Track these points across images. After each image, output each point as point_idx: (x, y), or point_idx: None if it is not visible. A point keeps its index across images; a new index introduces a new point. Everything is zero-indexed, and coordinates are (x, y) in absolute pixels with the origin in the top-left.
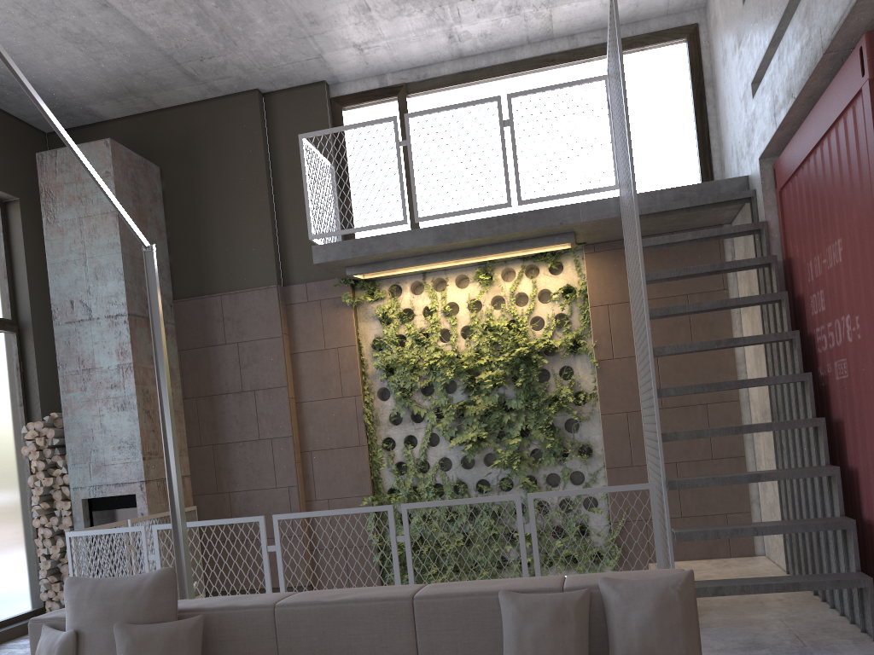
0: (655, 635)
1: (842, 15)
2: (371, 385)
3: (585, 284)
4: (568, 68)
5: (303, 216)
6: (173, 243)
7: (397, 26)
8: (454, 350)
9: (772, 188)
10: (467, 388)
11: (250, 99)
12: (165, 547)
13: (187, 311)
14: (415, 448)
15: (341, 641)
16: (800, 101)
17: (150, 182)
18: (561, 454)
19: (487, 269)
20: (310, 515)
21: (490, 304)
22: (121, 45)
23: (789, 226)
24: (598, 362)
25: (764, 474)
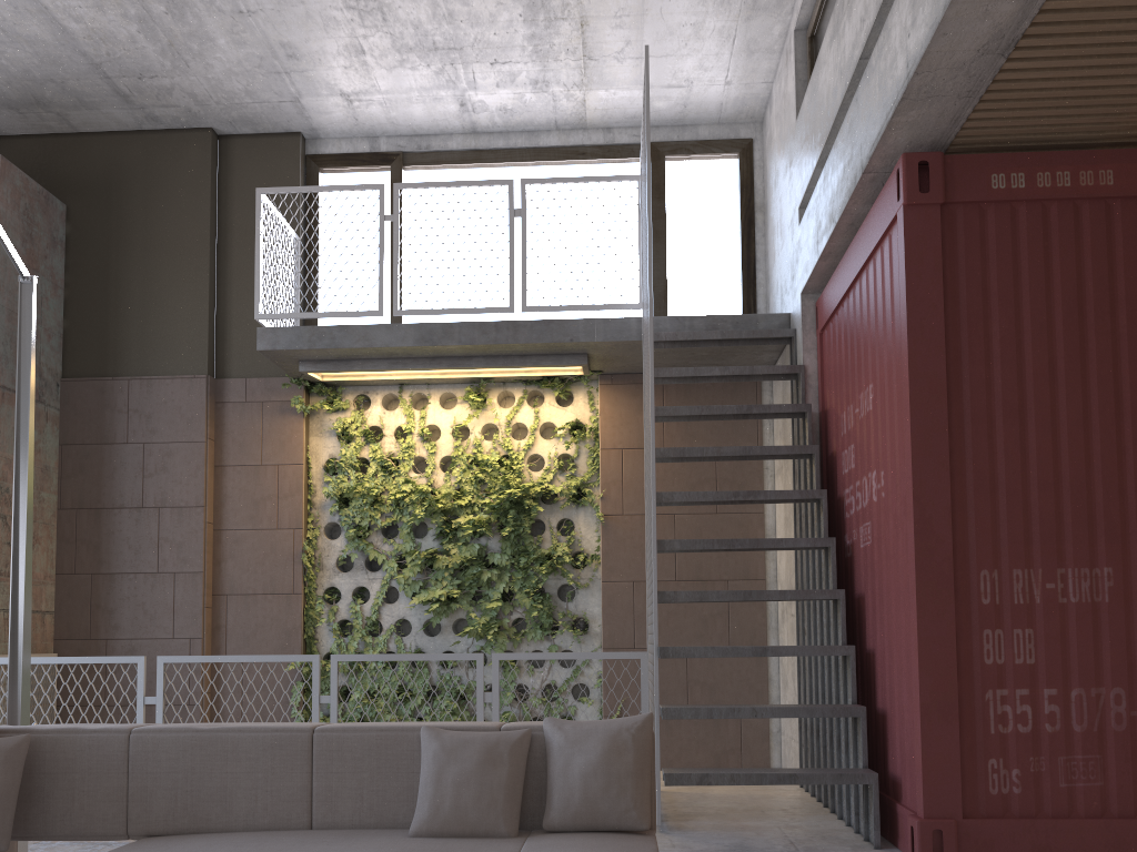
0: (600, 784)
1: (880, 131)
2: (318, 517)
3: (597, 421)
4: (600, 165)
5: (253, 293)
6: (72, 304)
7: (397, 79)
8: (429, 485)
9: (813, 328)
10: (440, 533)
11: (200, 139)
12: (3, 703)
13: (79, 395)
14: (366, 603)
15: (214, 781)
16: (841, 228)
17: (50, 222)
18: (550, 626)
19: (481, 389)
20: (208, 660)
21: (480, 433)
22: (33, 39)
23: (827, 373)
24: (605, 516)
25: (771, 648)
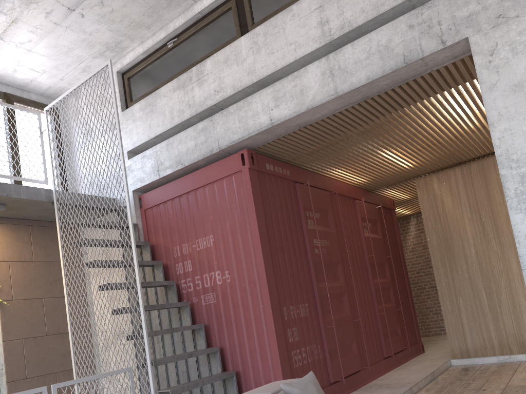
0: None
1: (241, 138)
2: None
3: None
4: None
5: None
6: None
7: None
8: None
9: (138, 207)
10: None
11: None
12: None
13: None
14: None
15: None
16: (185, 168)
17: None
18: None
19: None
20: None
21: None
22: None
23: (152, 228)
24: (2, 301)
25: (194, 352)
